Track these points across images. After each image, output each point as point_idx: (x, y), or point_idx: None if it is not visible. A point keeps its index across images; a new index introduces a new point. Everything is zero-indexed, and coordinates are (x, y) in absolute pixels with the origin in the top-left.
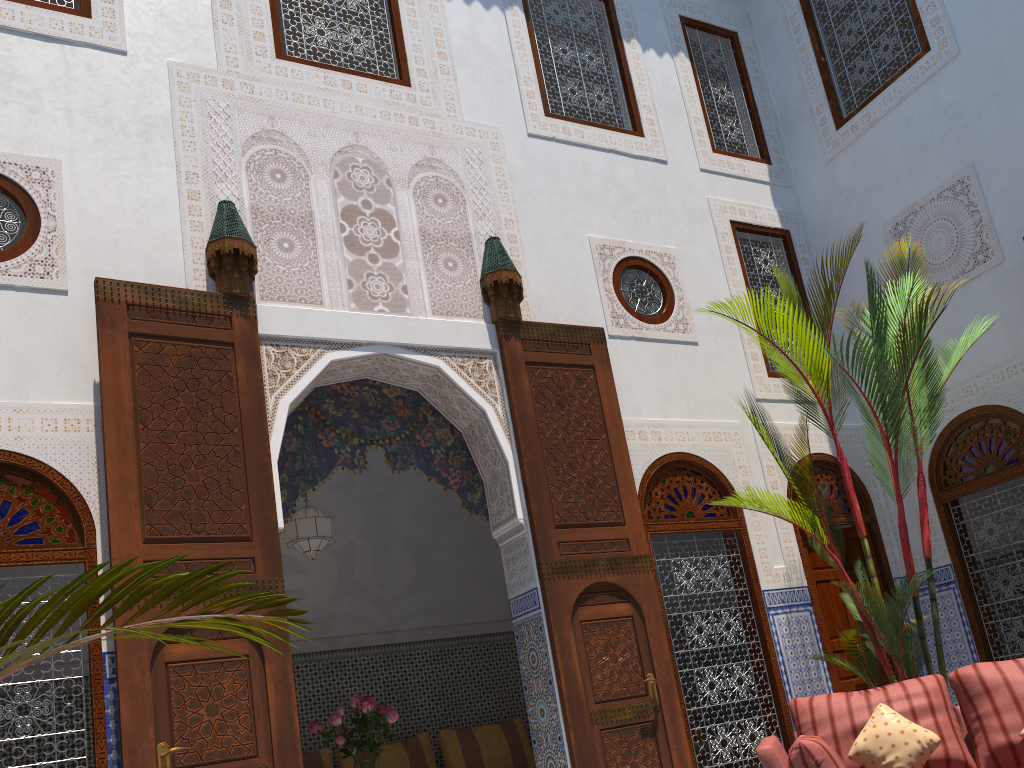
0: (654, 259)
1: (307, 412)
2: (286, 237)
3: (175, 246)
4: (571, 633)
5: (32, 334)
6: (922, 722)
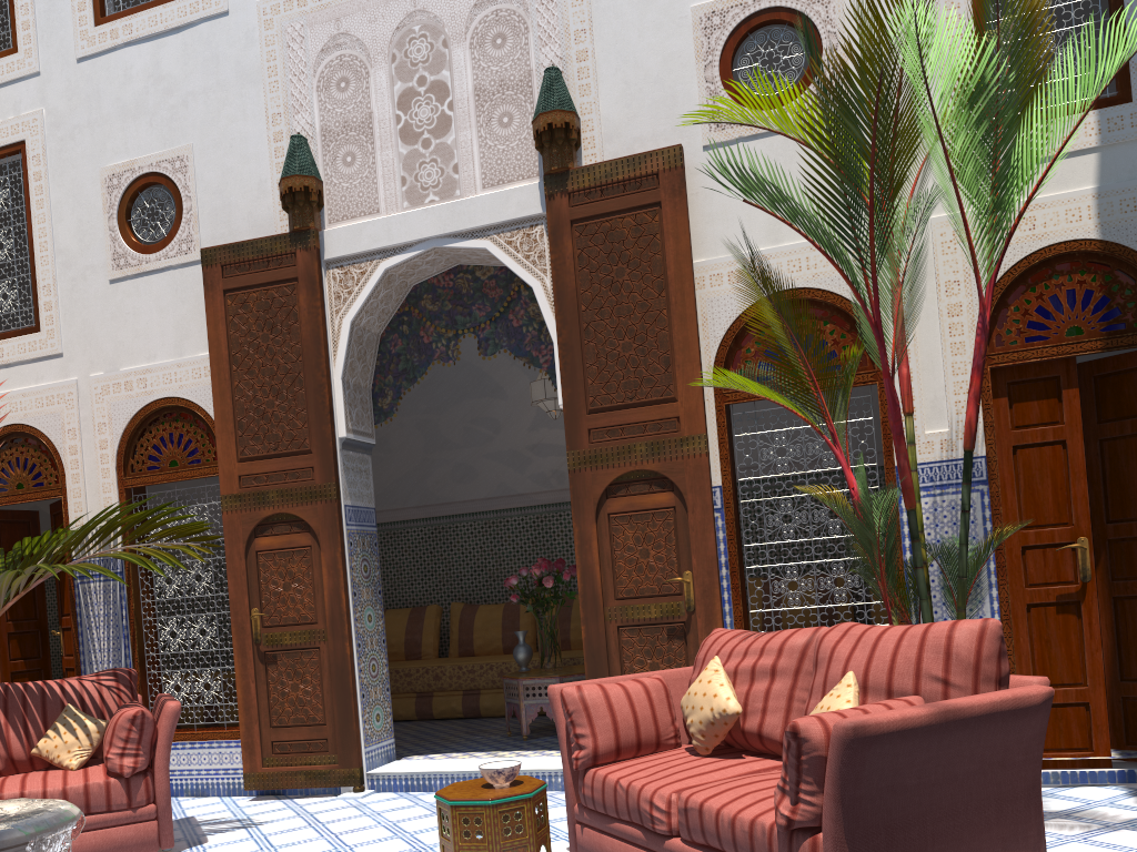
0: (794, 1)
1: (411, 311)
2: (349, 150)
3: (267, 193)
4: (593, 527)
5: (184, 302)
6: (756, 686)
